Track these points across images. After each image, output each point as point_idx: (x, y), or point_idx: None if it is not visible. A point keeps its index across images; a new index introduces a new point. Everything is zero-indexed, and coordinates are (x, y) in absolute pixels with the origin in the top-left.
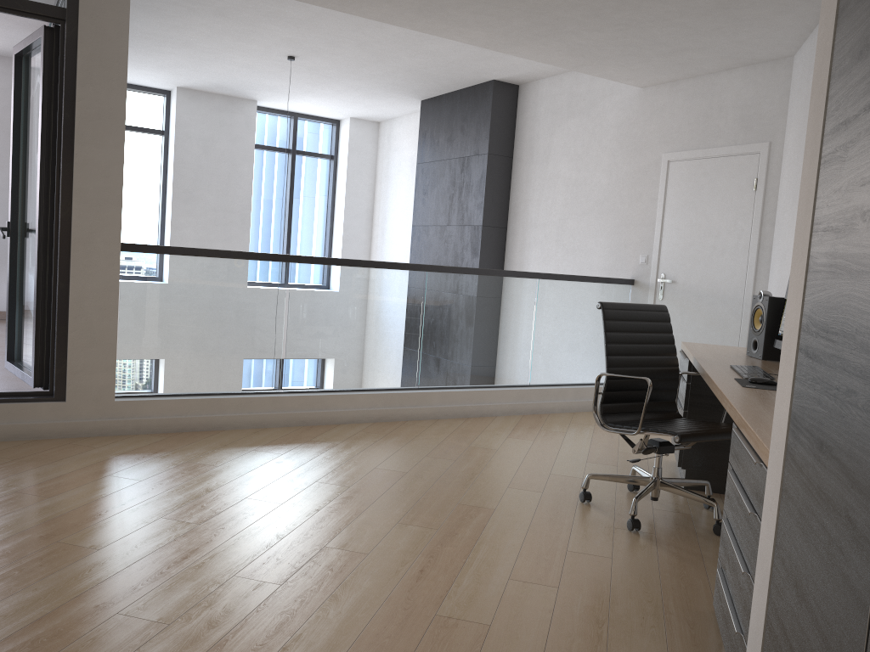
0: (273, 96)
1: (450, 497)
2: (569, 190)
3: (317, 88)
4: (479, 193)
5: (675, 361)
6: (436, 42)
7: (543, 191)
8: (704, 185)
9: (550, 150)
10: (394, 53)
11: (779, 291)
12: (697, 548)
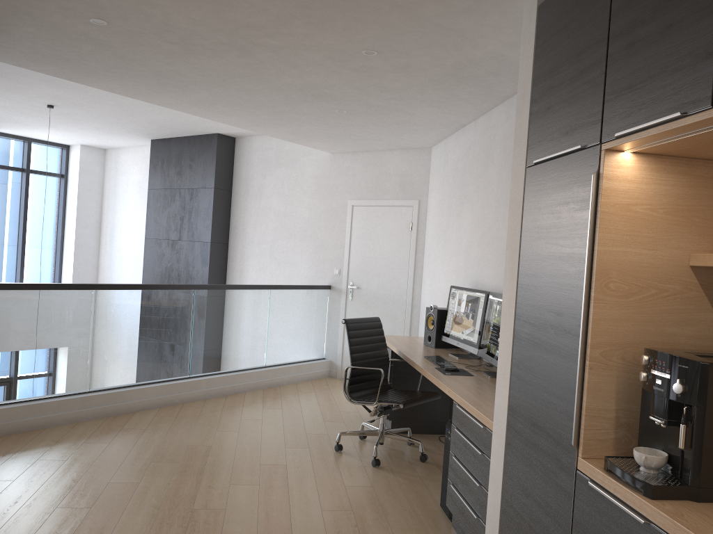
0: (14, 126)
1: (253, 460)
2: (279, 219)
3: (61, 125)
4: (207, 217)
5: (387, 352)
6: None
7: (258, 218)
8: (378, 224)
9: (263, 189)
10: (144, 112)
11: (431, 298)
12: (415, 472)
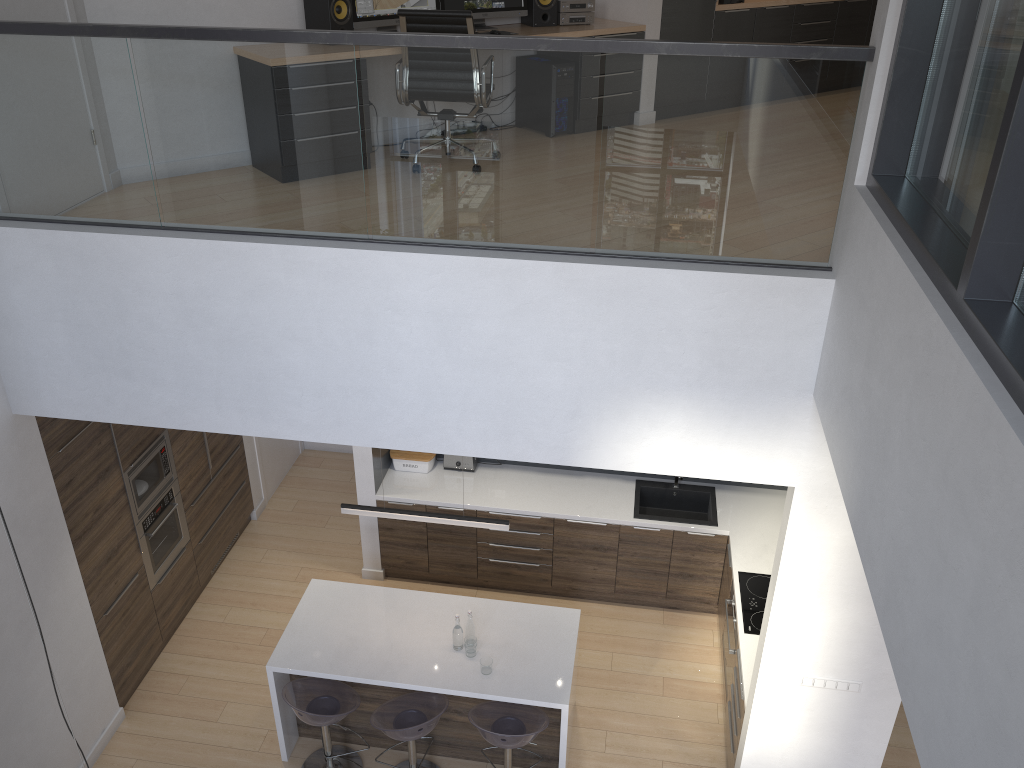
0: None
1: None
2: None
3: None
4: None
5: None
6: None
7: None
8: None
9: None
10: None
11: None
12: None
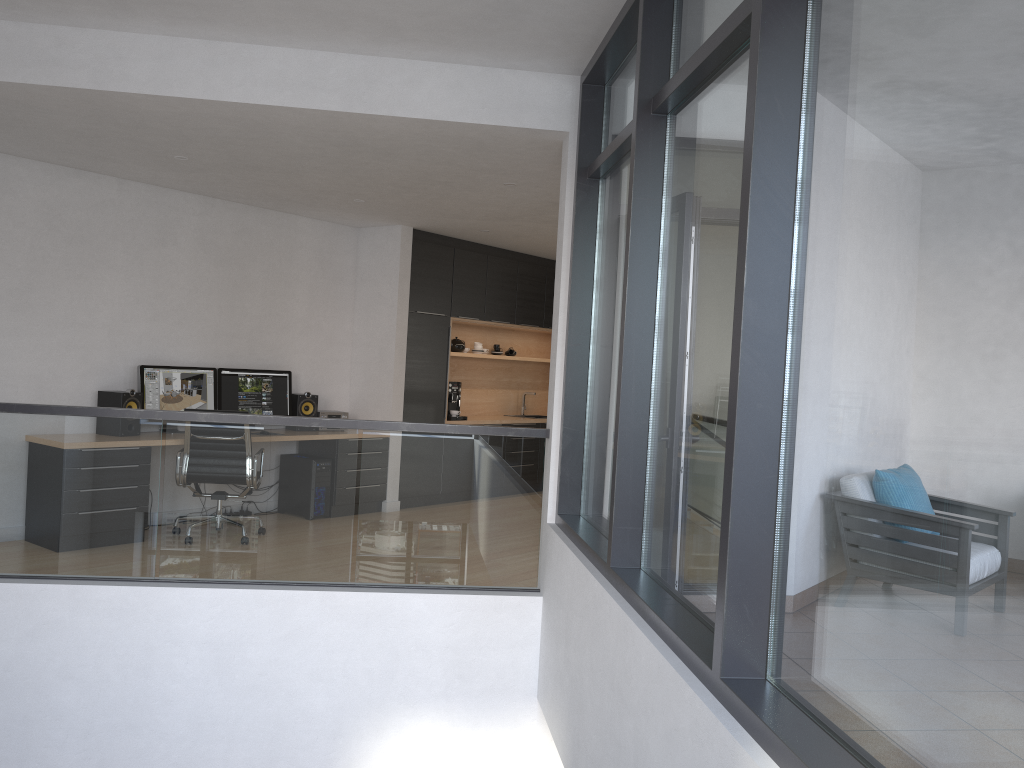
0: None
1: None
2: None
3: None
4: None
5: None
6: None
7: None
8: None
9: None
10: None
11: None
12: None
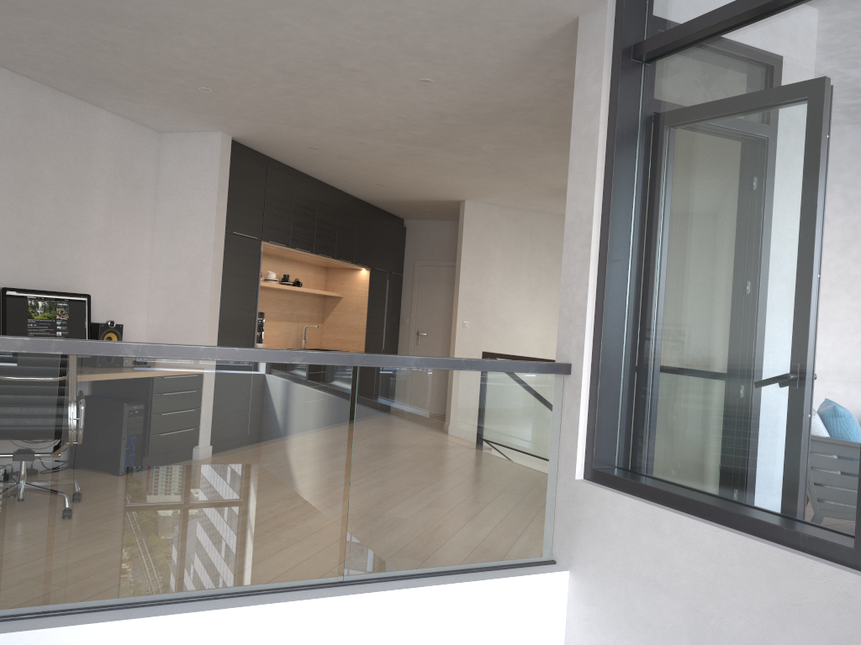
0: None
1: None
2: None
3: None
4: None
5: None
6: None
7: None
8: None
9: None
10: None
11: None
12: None
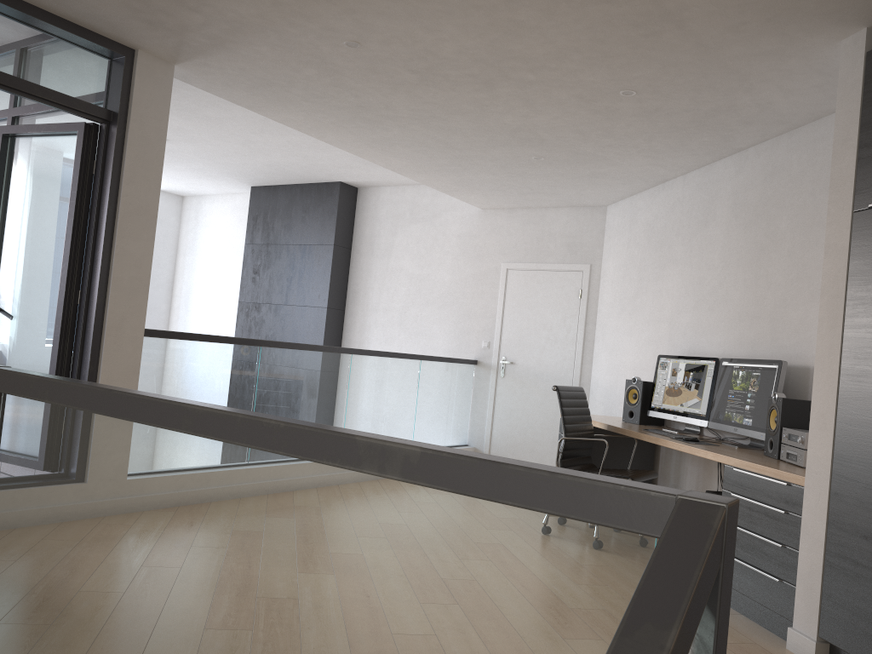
0: None
1: None
2: (412, 283)
3: None
4: (324, 278)
5: (592, 427)
6: (320, 151)
7: (385, 281)
8: (538, 290)
9: (392, 247)
10: (271, 152)
11: (610, 374)
12: None
